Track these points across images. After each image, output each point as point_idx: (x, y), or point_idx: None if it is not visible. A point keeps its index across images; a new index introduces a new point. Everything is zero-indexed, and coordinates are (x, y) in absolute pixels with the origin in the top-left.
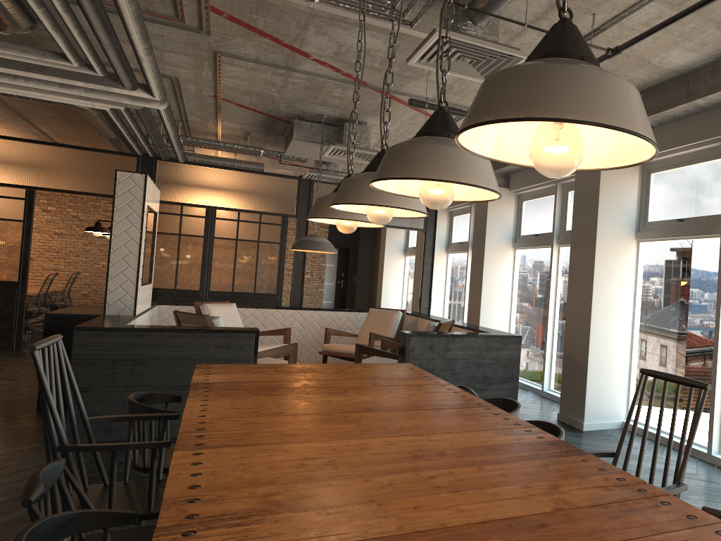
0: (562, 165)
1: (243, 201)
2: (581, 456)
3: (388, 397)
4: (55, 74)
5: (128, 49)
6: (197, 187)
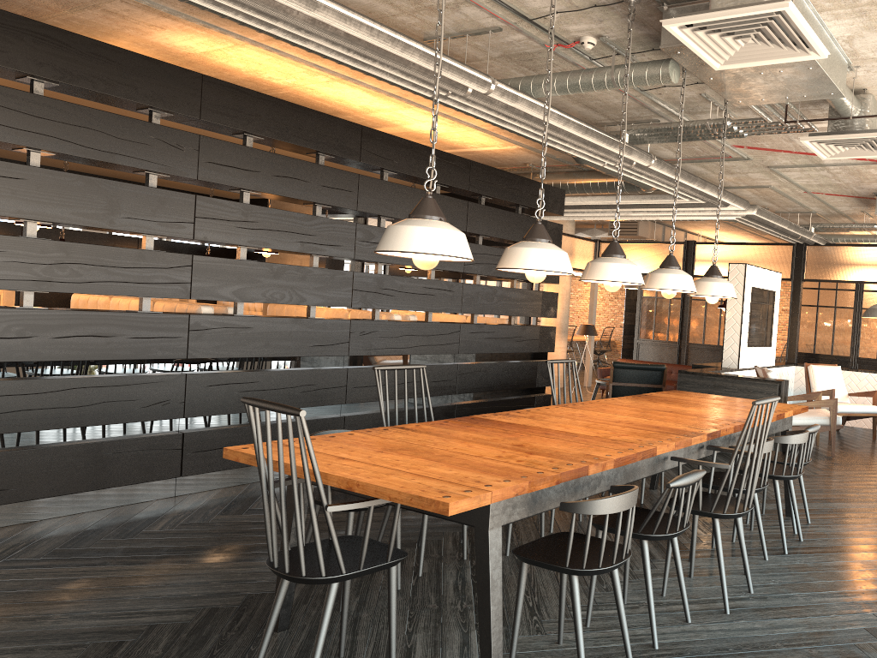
0: (529, 279)
1: (871, 274)
2: (684, 436)
3: (704, 411)
4: (686, 206)
5: (729, 177)
6: (834, 264)
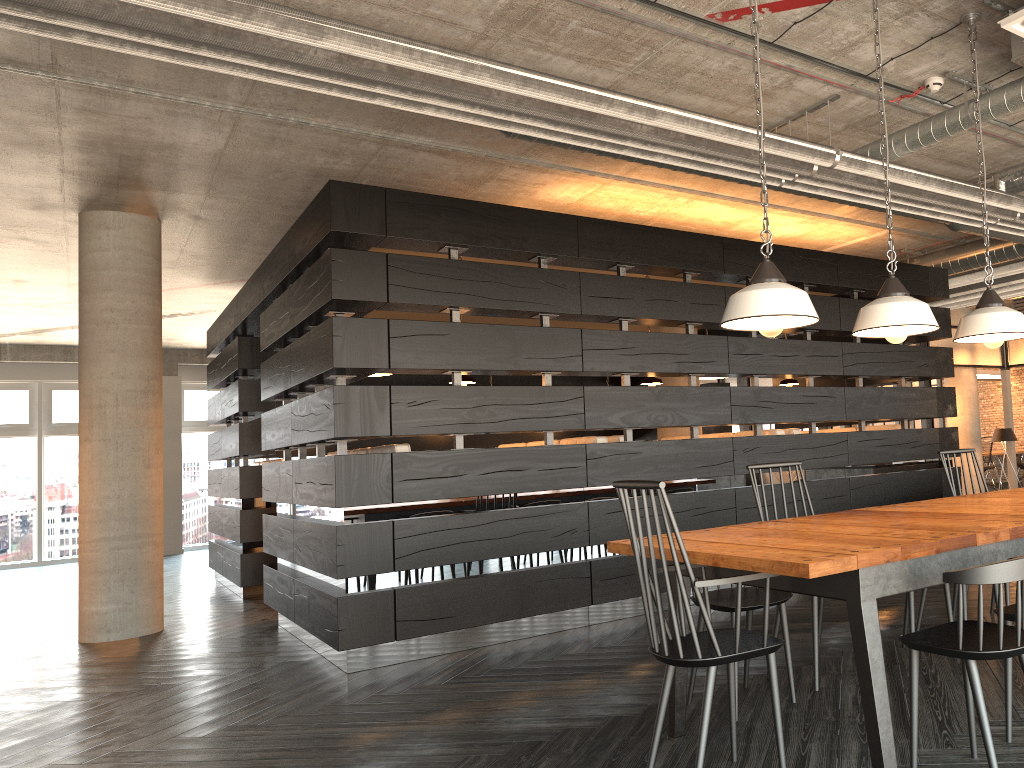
0: (888, 339)
1: None
2: None
3: None
4: None
5: None
6: None
